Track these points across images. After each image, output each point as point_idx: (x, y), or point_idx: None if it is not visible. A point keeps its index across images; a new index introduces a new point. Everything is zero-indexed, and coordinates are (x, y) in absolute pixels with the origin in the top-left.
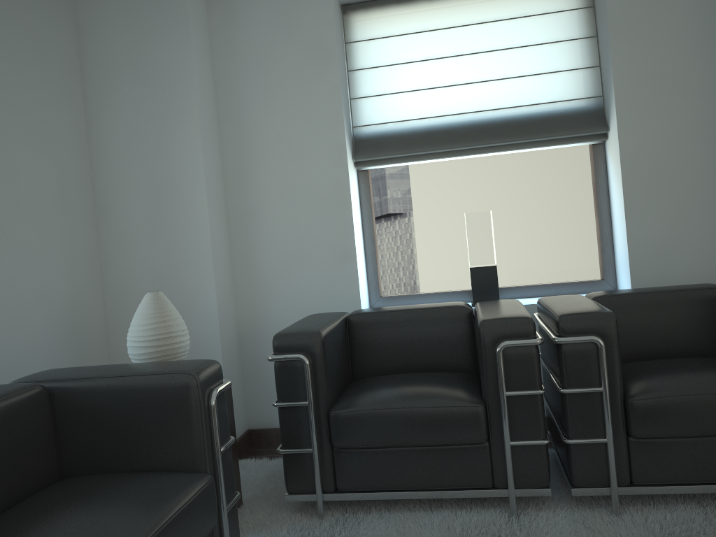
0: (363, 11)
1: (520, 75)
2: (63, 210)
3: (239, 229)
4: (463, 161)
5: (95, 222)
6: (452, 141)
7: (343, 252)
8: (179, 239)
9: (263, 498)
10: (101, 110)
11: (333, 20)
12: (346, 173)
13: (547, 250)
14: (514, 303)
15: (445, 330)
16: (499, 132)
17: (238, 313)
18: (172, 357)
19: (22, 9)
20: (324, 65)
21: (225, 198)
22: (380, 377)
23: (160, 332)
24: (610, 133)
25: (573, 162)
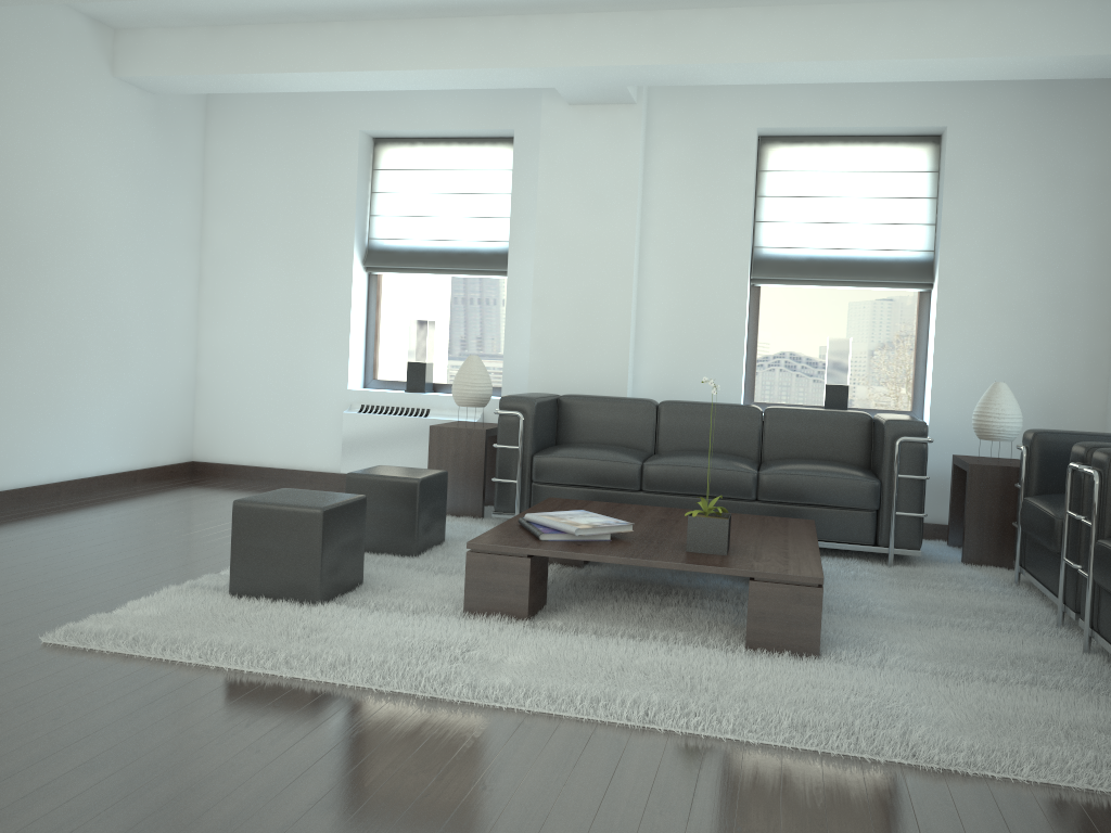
0: None
1: None
2: (1062, 314)
3: None
4: None
5: (1110, 325)
6: None
7: None
8: None
9: None
10: None
11: None
12: None
13: None
14: None
15: None
16: None
17: None
18: (984, 431)
19: (1042, 152)
20: None
21: None
22: None
23: (980, 410)
24: None
25: None
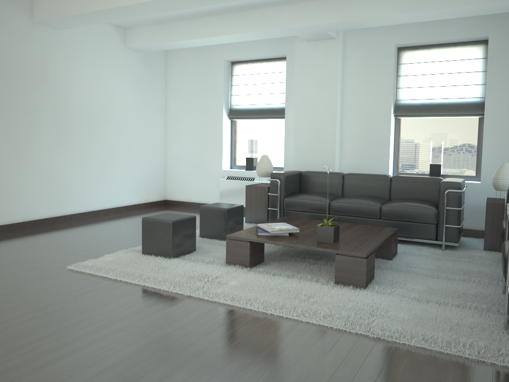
0: None
1: None
2: None
3: None
4: None
5: None
6: None
7: None
8: None
9: None
10: None
11: None
12: None
13: None
14: None
15: None
16: None
17: None
18: (496, 186)
19: None
20: None
21: None
22: None
23: (494, 176)
24: None
25: None
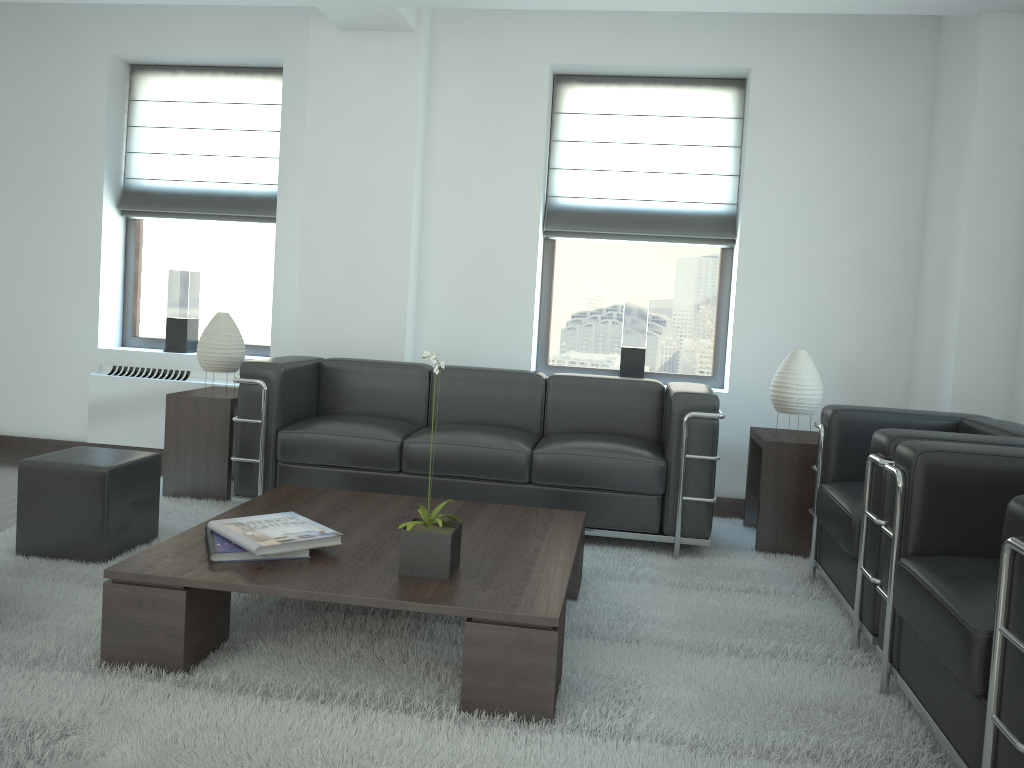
0: None
1: None
2: (867, 274)
3: None
4: None
5: (916, 287)
6: None
7: None
8: (945, 311)
9: None
10: (932, 174)
11: None
12: None
13: None
14: None
15: None
16: None
17: (1011, 409)
18: (782, 404)
19: (850, 98)
20: None
21: (1021, 269)
22: None
23: (778, 380)
24: None
25: None
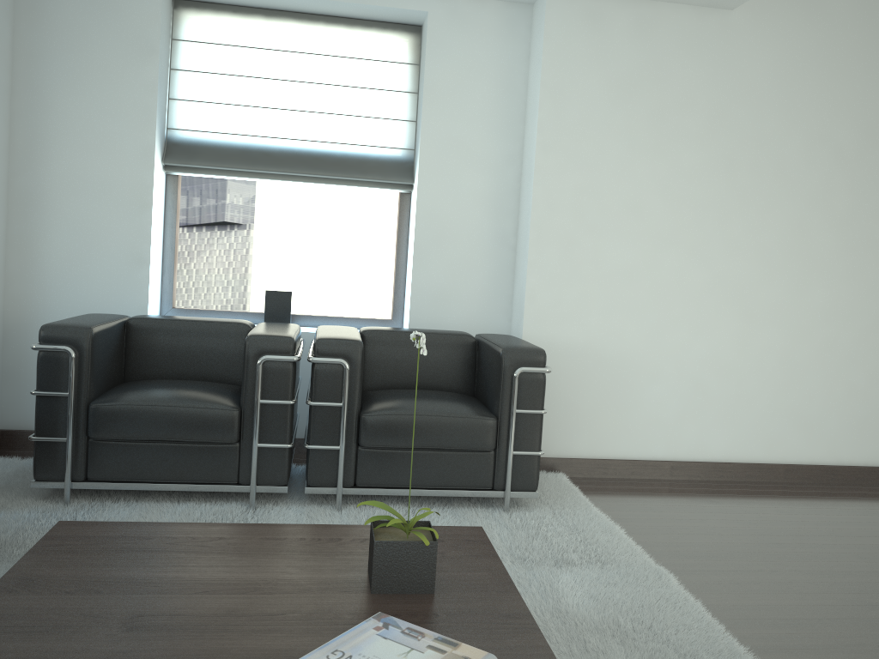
0: (196, 11)
1: (344, 114)
2: None
3: (20, 213)
4: (278, 185)
5: None
6: (268, 164)
7: (137, 255)
8: None
9: (8, 489)
10: None
11: (160, 15)
12: (151, 176)
13: (346, 285)
14: (291, 326)
15: (224, 344)
16: (315, 164)
17: (6, 304)
18: None
19: None
20: (143, 59)
21: (8, 177)
22: (150, 380)
23: None
24: (414, 185)
25: (381, 206)
